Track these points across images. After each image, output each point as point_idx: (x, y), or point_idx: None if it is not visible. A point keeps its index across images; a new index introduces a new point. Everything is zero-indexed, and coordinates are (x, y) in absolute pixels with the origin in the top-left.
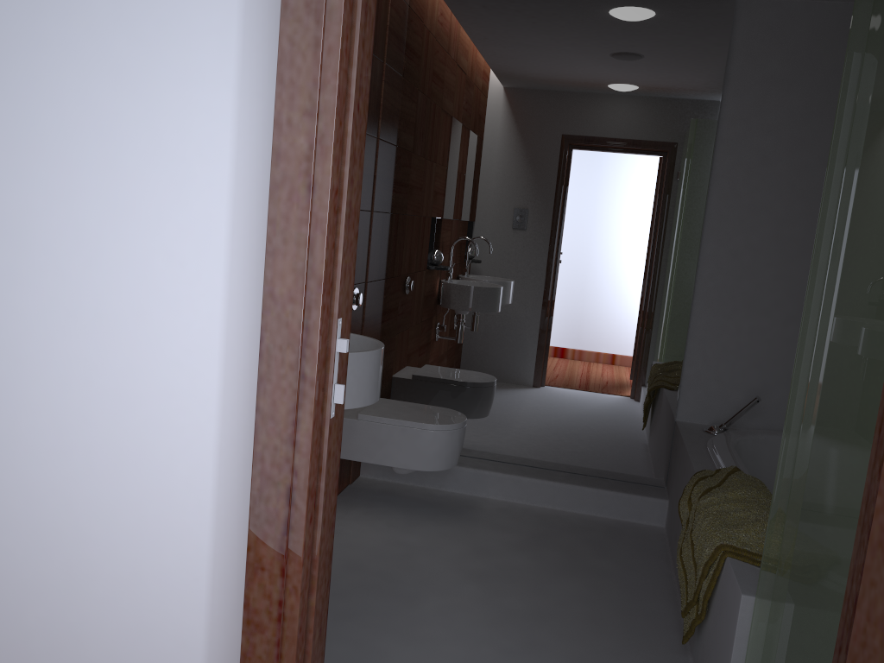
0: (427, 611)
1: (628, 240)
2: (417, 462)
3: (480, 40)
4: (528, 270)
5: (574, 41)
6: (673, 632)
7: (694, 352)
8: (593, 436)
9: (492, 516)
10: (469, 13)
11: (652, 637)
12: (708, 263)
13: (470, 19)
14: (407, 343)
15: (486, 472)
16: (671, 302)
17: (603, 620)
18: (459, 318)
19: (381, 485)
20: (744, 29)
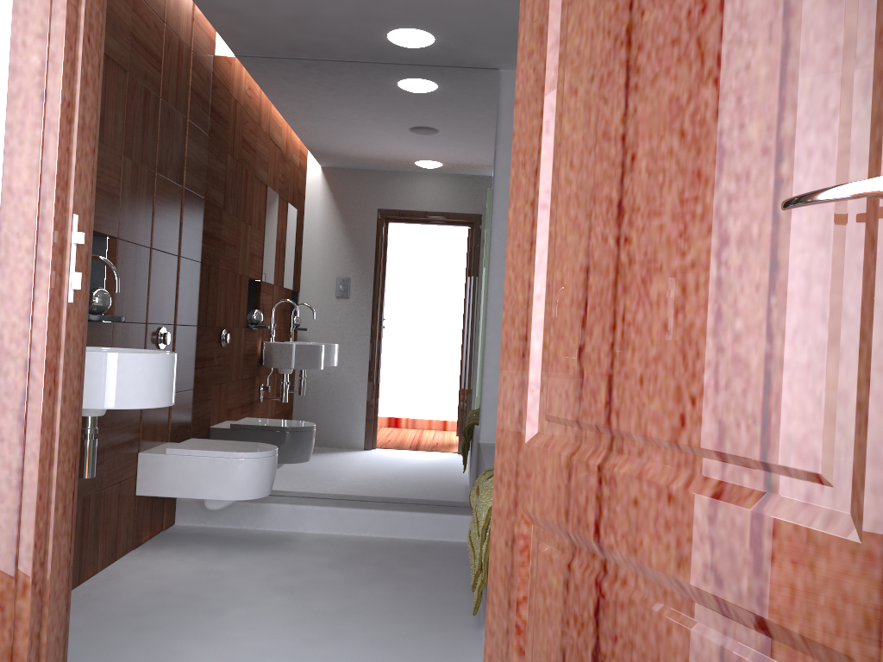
0: (231, 619)
1: (425, 278)
2: (228, 491)
3: (280, 103)
4: (336, 310)
5: (365, 105)
6: (471, 614)
7: (490, 377)
8: (405, 464)
9: (308, 545)
10: (269, 80)
11: (450, 619)
12: (496, 296)
13: (271, 85)
14: (221, 387)
15: (303, 507)
16: (466, 332)
17: (405, 611)
18: (272, 360)
19: (196, 529)
20: (508, 96)
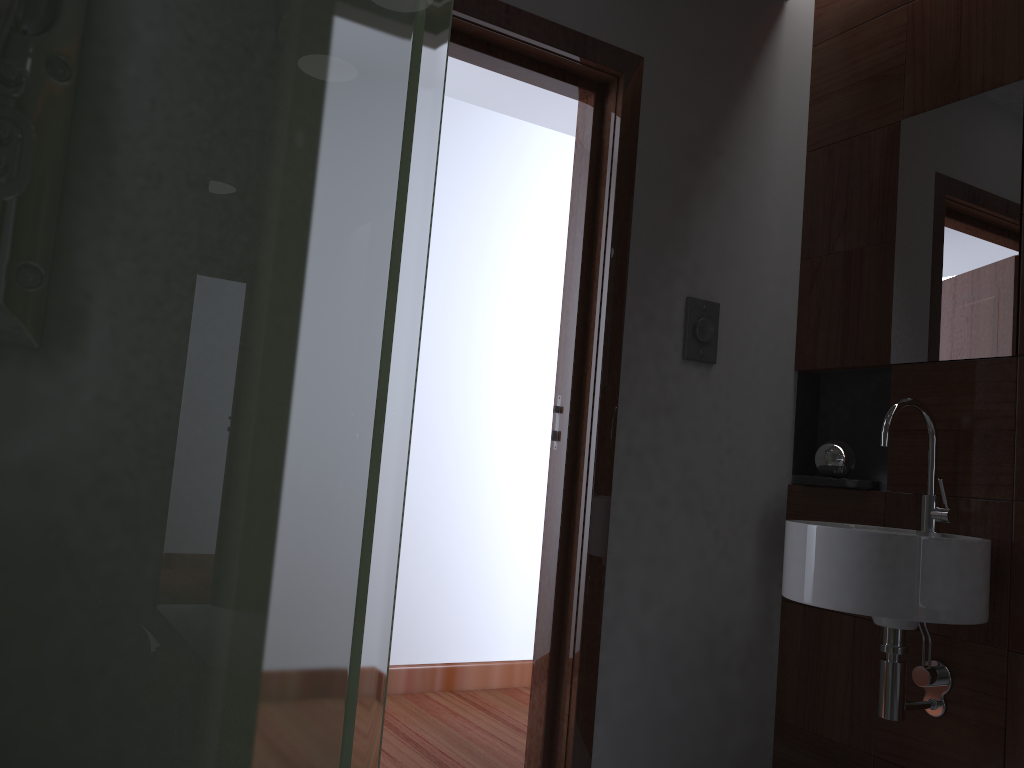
0: None
1: None
2: None
3: None
4: None
5: None
6: None
7: None
8: None
9: None
10: None
11: None
12: None
13: None
14: None
15: None
16: None
17: None
18: None
19: None
20: None
